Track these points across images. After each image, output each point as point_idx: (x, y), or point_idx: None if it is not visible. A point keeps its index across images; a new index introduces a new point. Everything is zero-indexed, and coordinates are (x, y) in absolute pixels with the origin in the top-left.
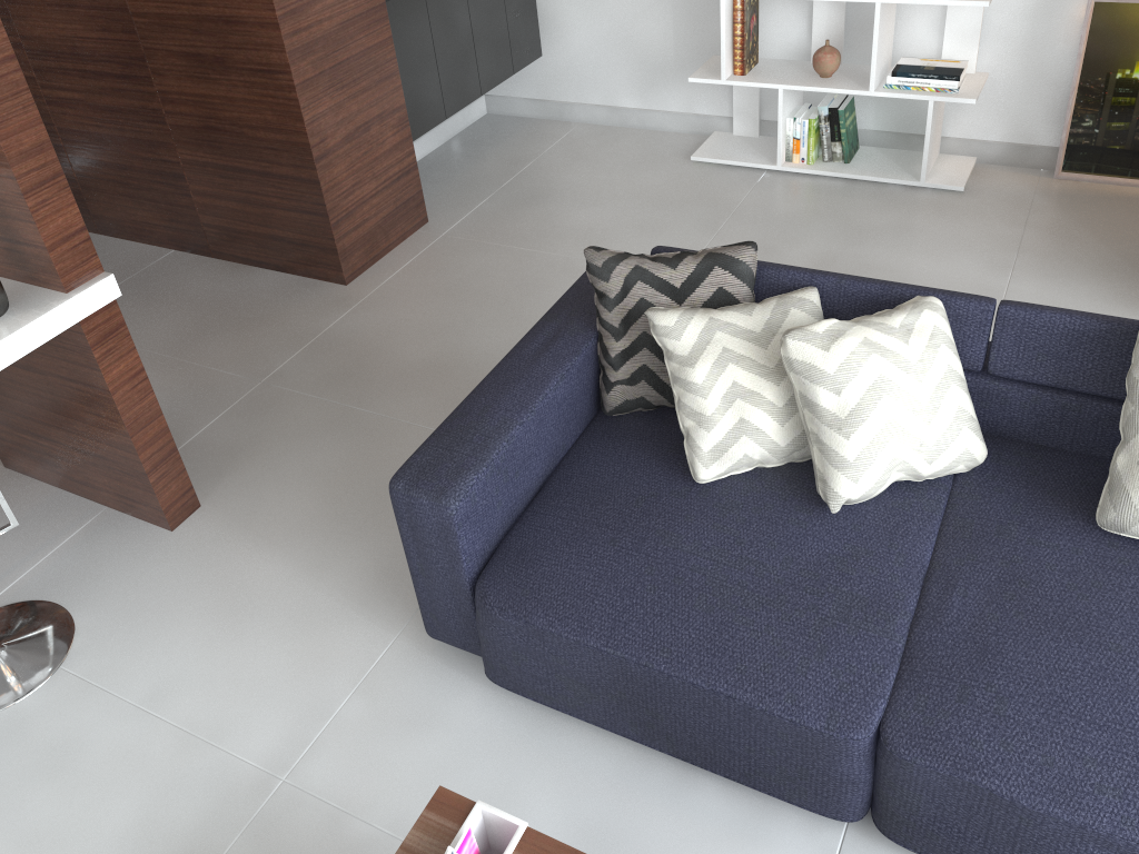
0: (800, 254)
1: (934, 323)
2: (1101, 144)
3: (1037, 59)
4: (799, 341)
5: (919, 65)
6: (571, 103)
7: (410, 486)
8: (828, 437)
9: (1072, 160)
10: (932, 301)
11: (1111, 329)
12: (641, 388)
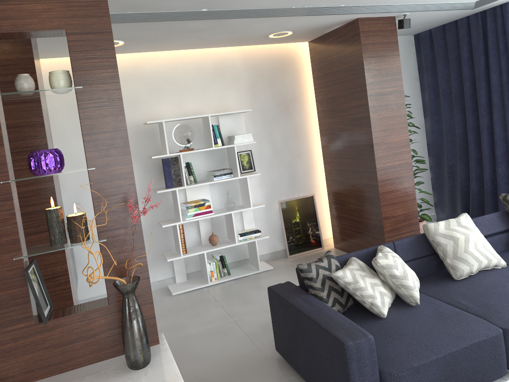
0: (257, 298)
1: (390, 249)
2: (296, 243)
3: (270, 223)
4: (380, 259)
5: (244, 232)
6: (94, 297)
7: (353, 340)
8: (404, 282)
9: (291, 250)
10: (383, 245)
11: (417, 237)
12: (336, 306)
